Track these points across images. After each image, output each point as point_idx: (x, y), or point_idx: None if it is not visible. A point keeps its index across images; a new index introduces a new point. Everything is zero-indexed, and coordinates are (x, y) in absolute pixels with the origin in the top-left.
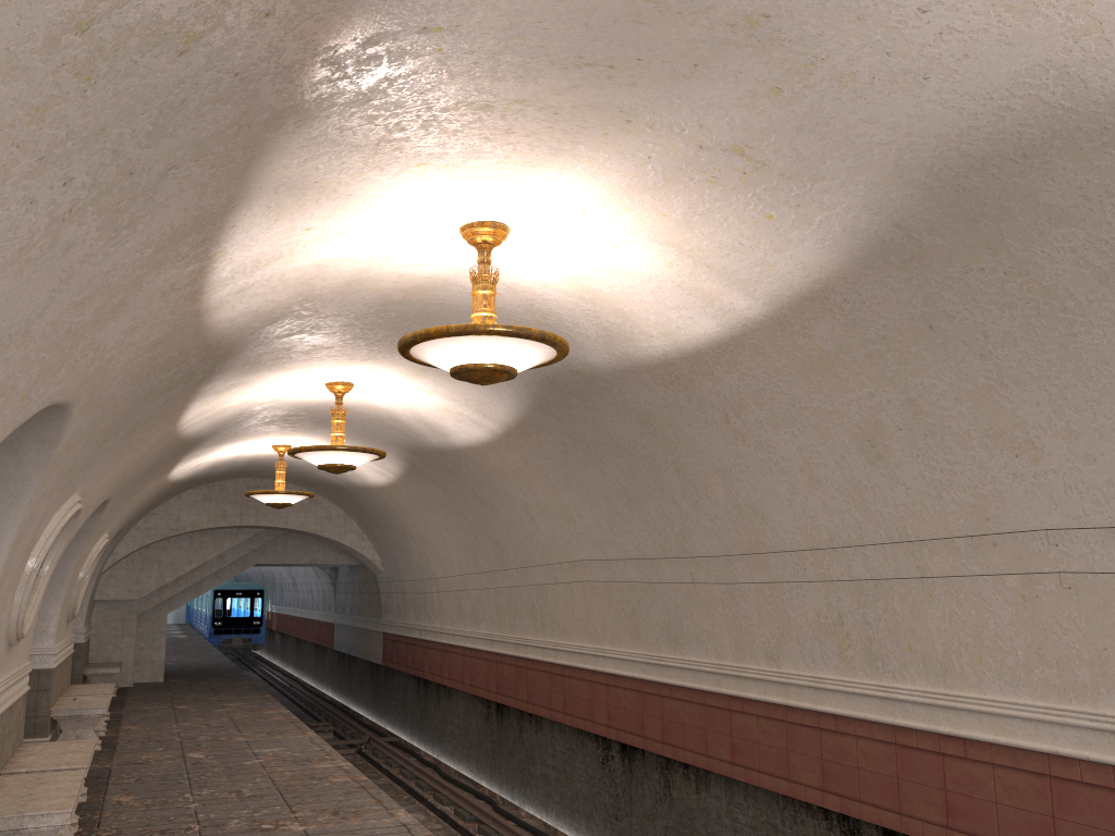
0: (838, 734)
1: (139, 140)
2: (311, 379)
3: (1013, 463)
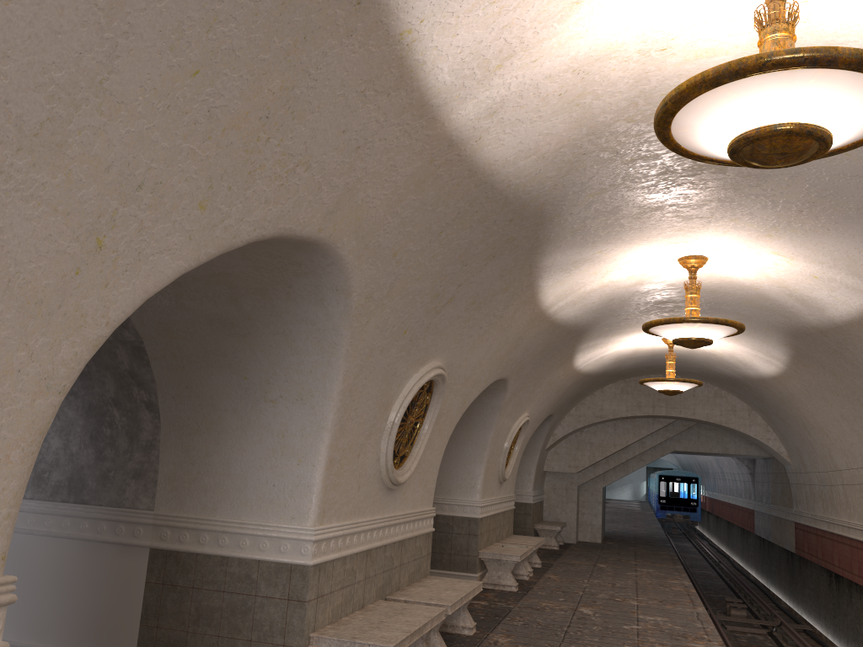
0: None
1: None
2: (660, 254)
3: None
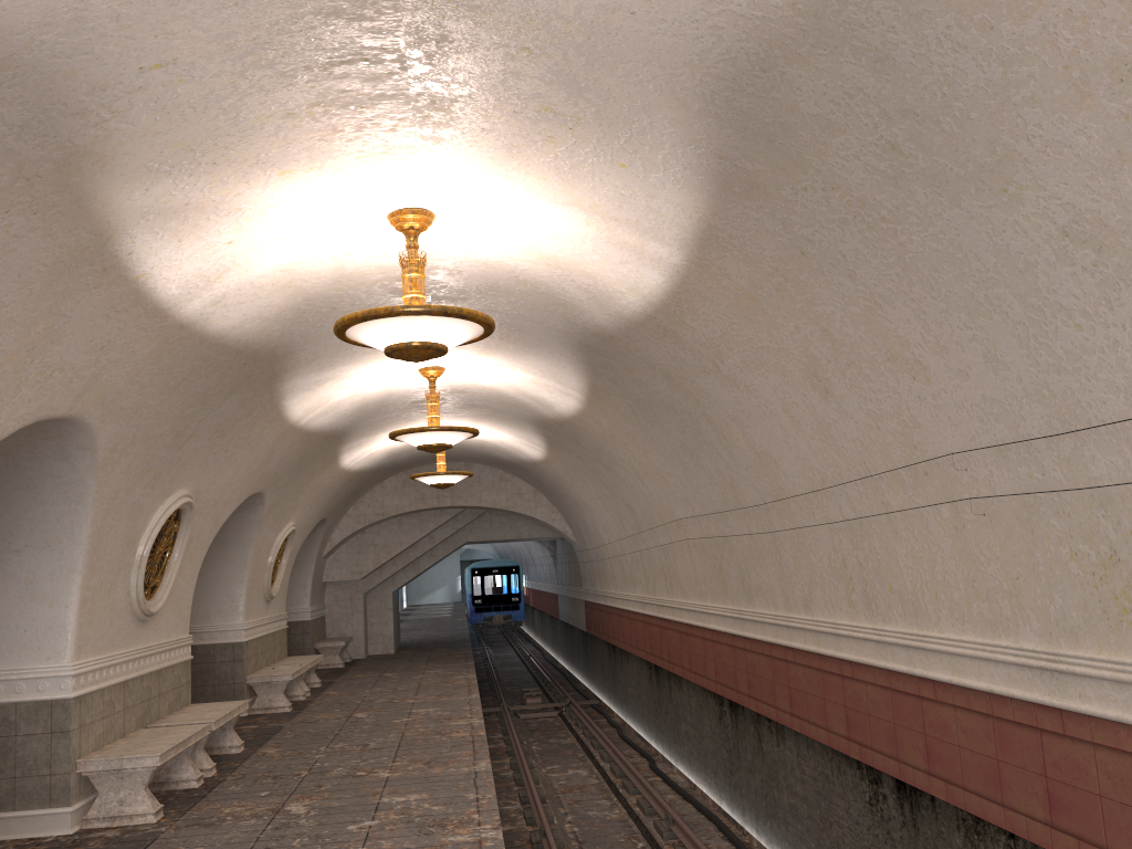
0: (854, 680)
1: None
2: (401, 367)
3: (914, 385)
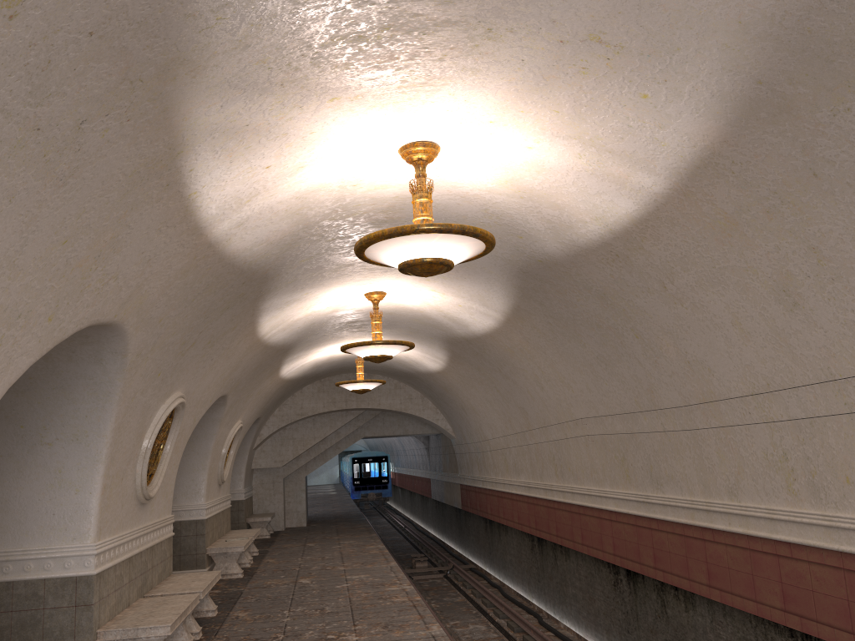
0: (793, 560)
1: (25, 100)
2: (351, 292)
3: None
